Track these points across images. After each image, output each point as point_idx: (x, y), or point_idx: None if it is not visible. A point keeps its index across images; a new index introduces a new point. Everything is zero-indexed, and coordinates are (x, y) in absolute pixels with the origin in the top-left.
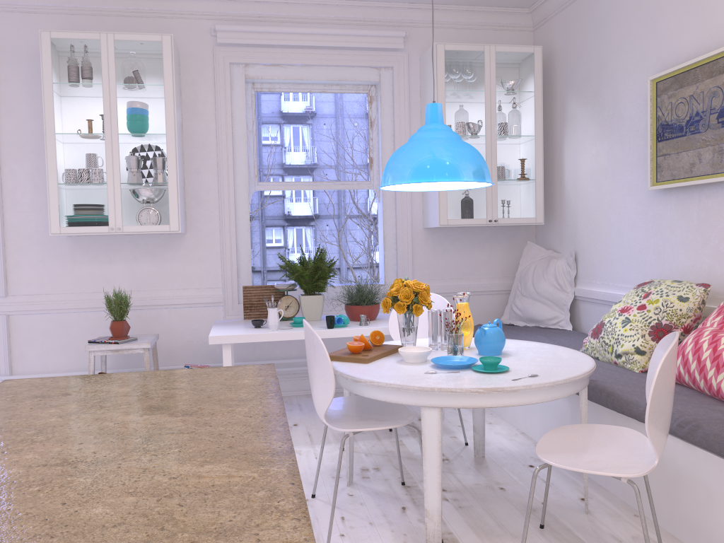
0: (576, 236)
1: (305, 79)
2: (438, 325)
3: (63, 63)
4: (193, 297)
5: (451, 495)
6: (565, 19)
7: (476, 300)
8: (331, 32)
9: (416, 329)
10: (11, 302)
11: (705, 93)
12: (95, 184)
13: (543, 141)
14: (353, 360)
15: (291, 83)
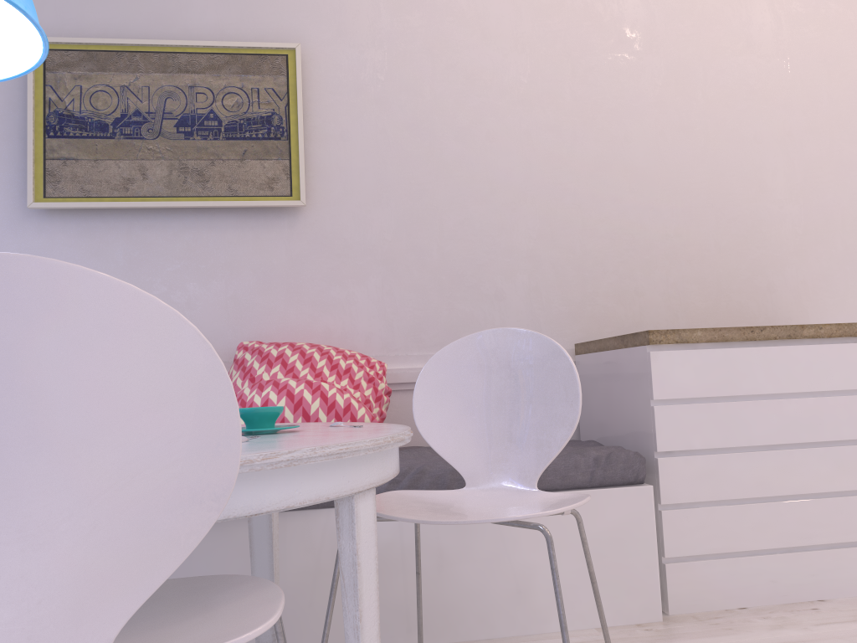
0: None
1: None
2: None
3: None
4: None
5: None
6: None
7: None
8: None
9: None
10: None
11: (157, 89)
12: None
13: None
14: None
15: None
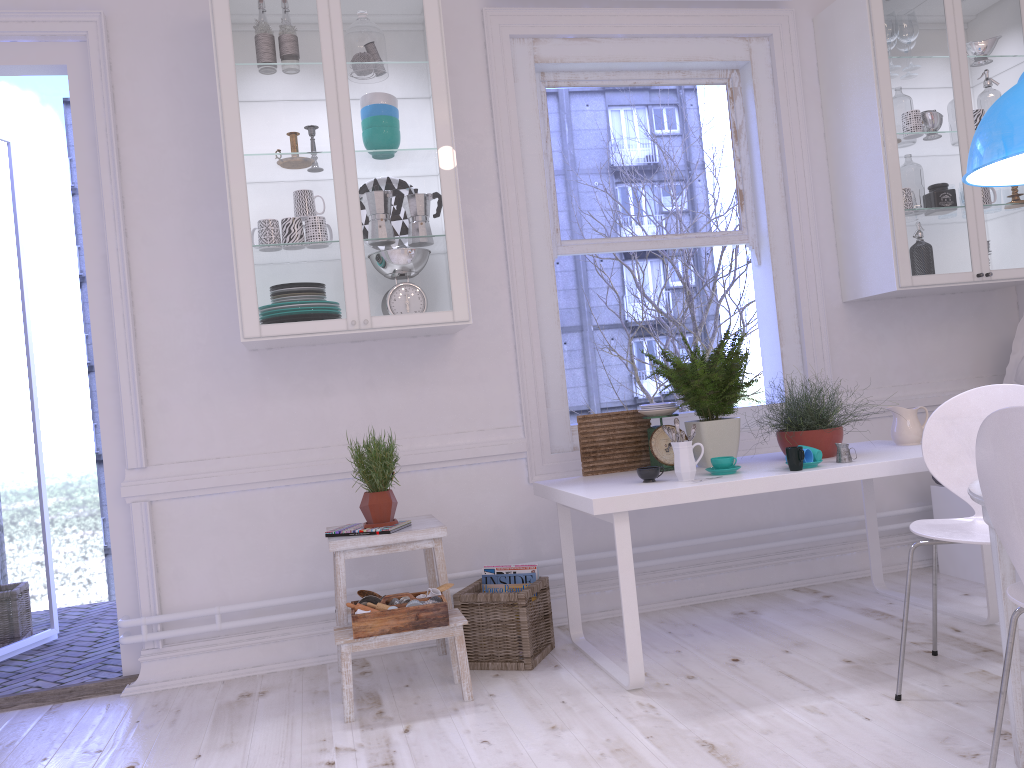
0: None
1: (632, 60)
2: None
3: (251, 27)
4: (475, 446)
5: None
6: None
7: None
8: None
9: None
10: (156, 478)
11: None
12: (319, 242)
13: None
14: None
15: (604, 70)
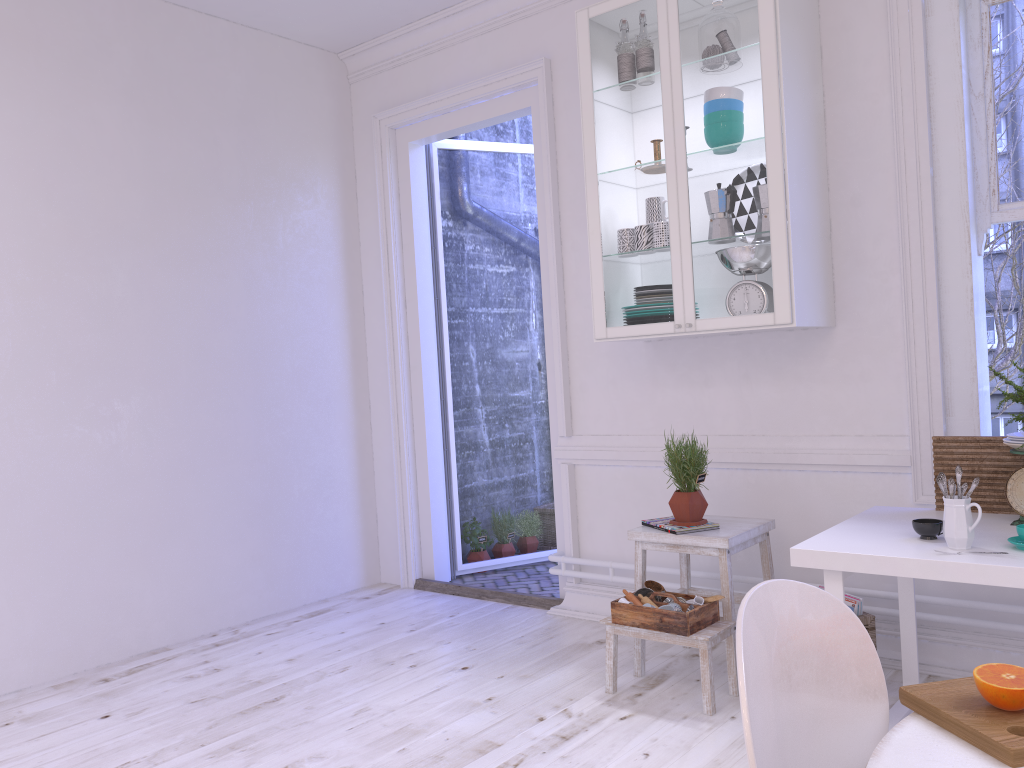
0: None
1: None
2: None
3: (605, 54)
4: (848, 452)
5: None
6: None
7: None
8: None
9: None
10: (576, 446)
11: None
12: (653, 249)
13: None
14: (970, 737)
15: None
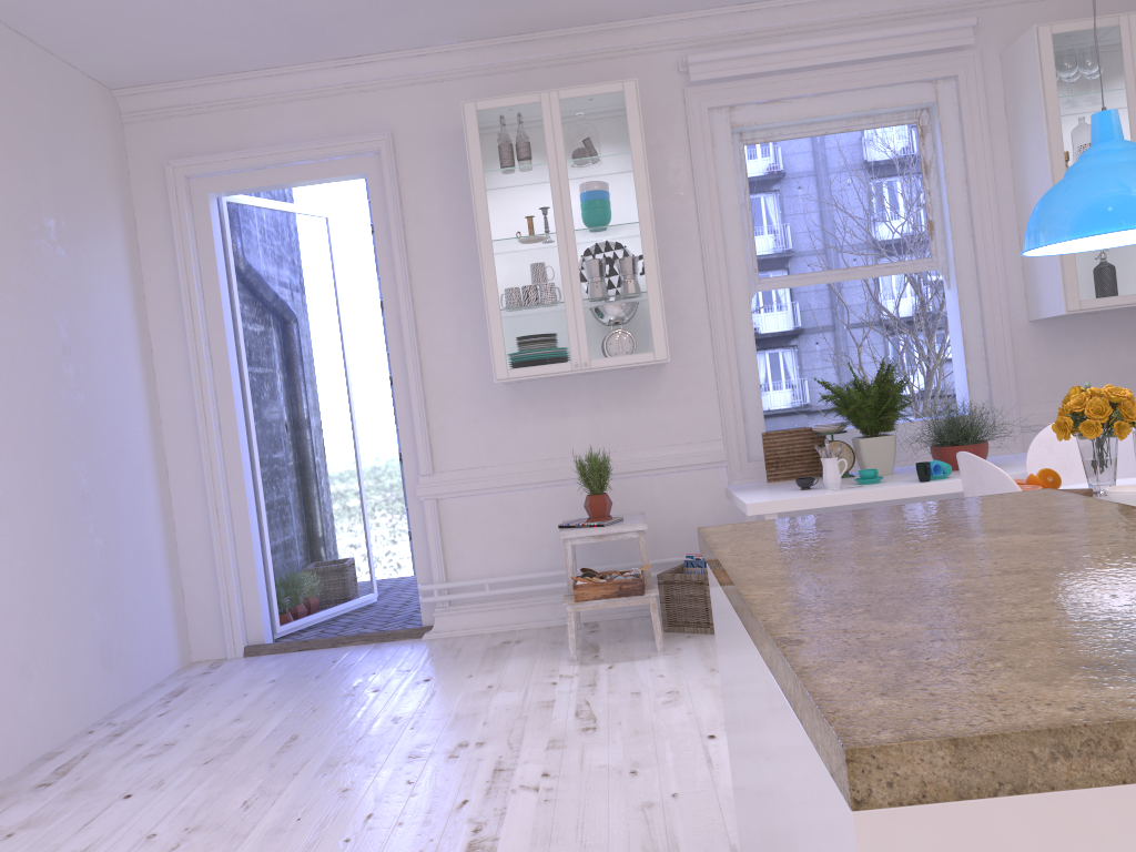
0: None
1: (820, 115)
2: None
3: (494, 142)
4: (682, 456)
5: None
6: None
7: None
8: (858, 38)
9: (1114, 461)
10: (440, 482)
11: None
12: (549, 304)
13: None
14: None
15: (797, 124)
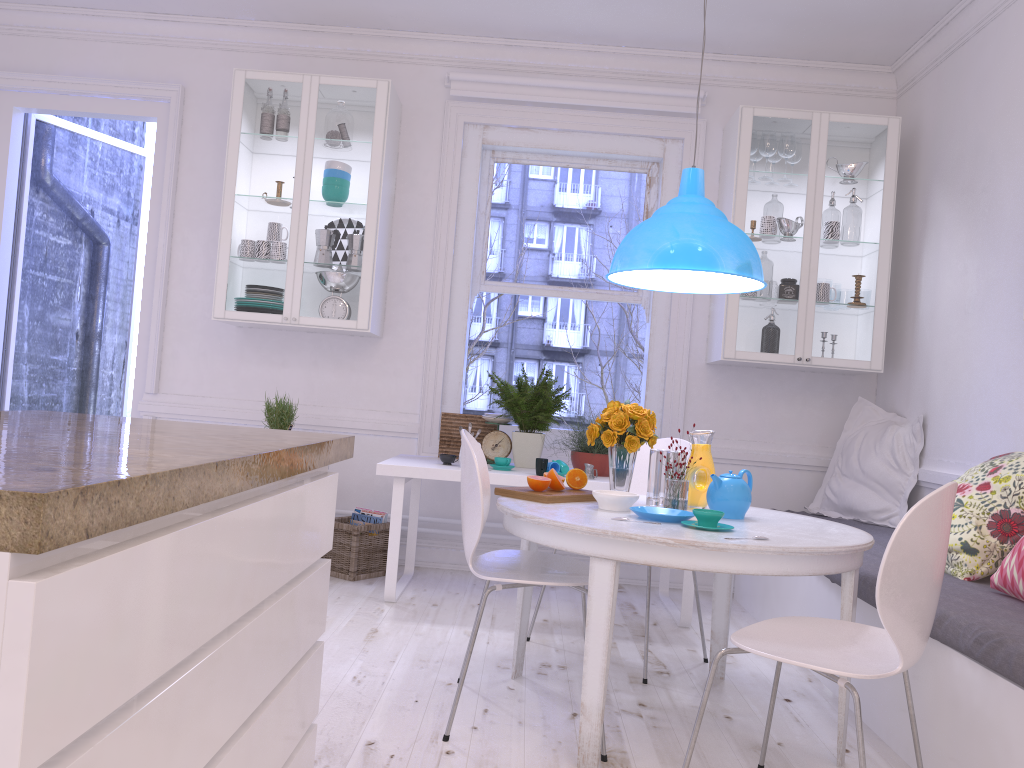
0: (928, 392)
1: (561, 149)
2: (663, 472)
3: (255, 109)
4: (380, 422)
5: (649, 713)
6: (939, 79)
7: (775, 476)
8: (600, 88)
9: (630, 472)
10: (161, 402)
11: None
12: (274, 260)
13: (896, 255)
14: (529, 497)
15: (543, 153)
